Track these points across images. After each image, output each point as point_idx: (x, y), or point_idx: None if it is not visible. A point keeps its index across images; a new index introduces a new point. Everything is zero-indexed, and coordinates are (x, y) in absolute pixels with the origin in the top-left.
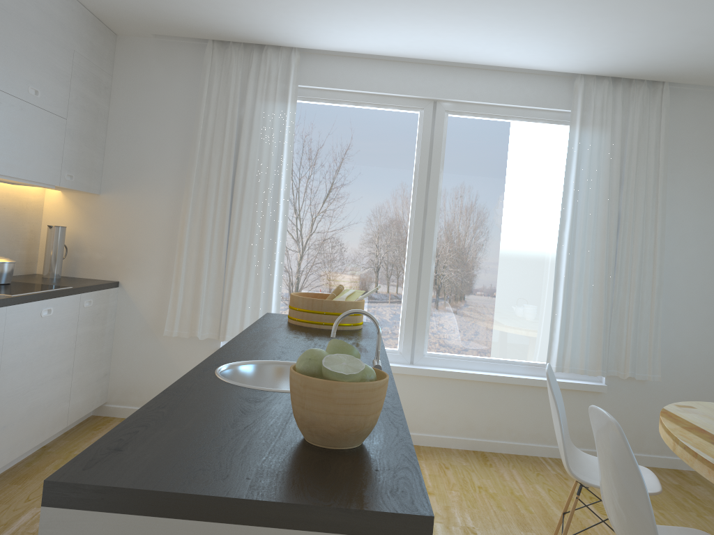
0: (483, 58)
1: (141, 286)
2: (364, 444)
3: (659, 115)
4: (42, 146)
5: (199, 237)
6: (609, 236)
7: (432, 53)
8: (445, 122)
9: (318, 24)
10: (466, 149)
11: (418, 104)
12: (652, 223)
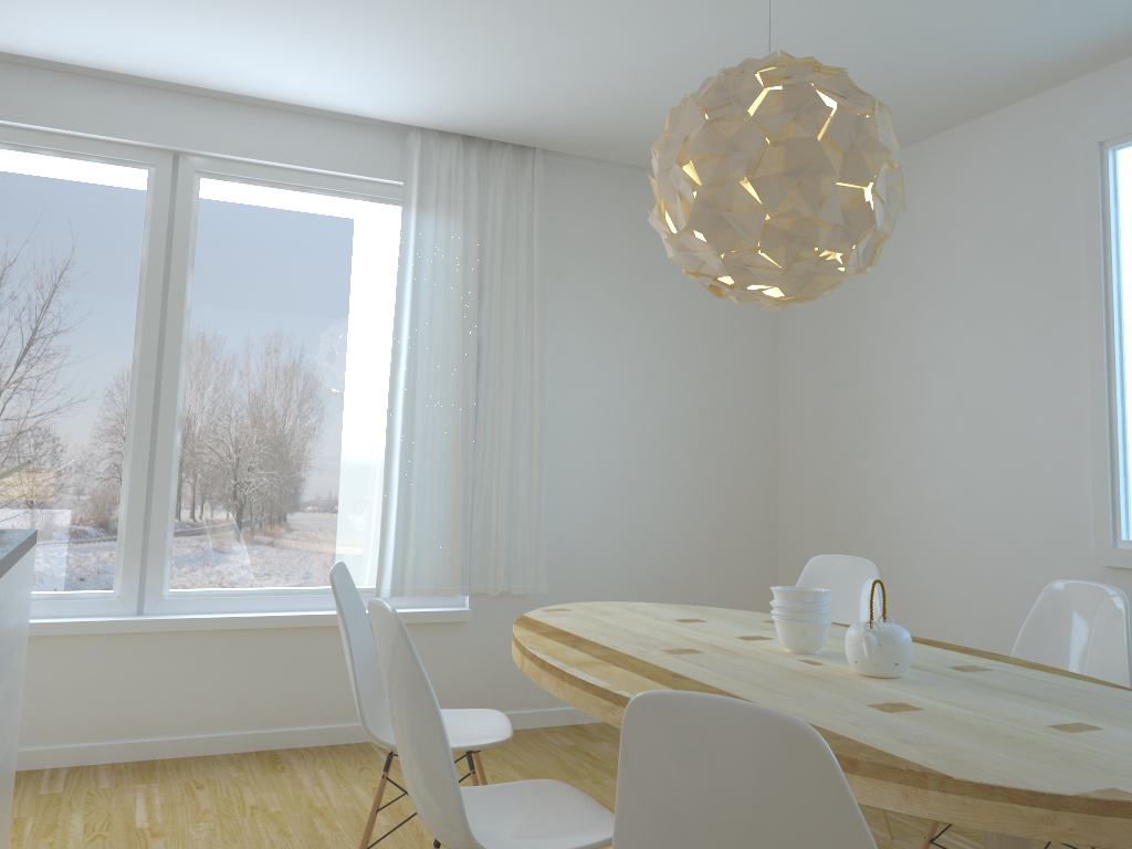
0: (255, 85)
1: None
2: None
3: (531, 196)
4: None
5: None
6: (466, 376)
7: (163, 67)
8: (197, 191)
9: None
10: (234, 238)
11: (144, 157)
12: (527, 355)
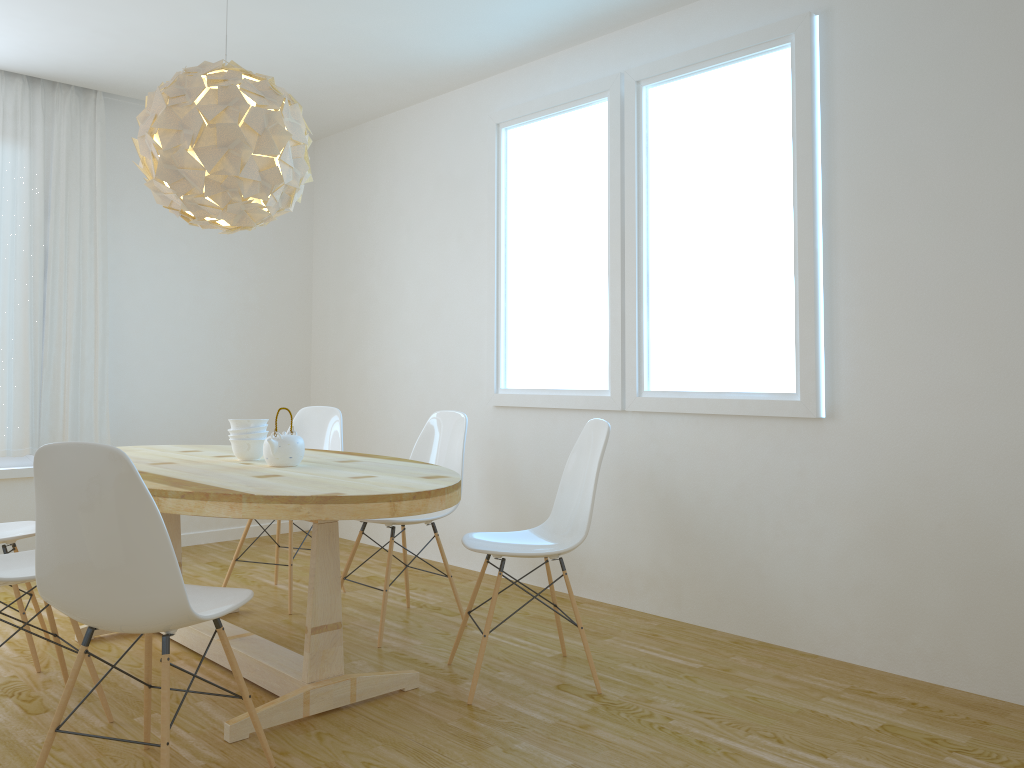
0: None
1: None
2: None
3: (93, 130)
4: None
5: None
6: (34, 278)
7: None
8: None
9: None
10: None
11: None
12: (91, 262)
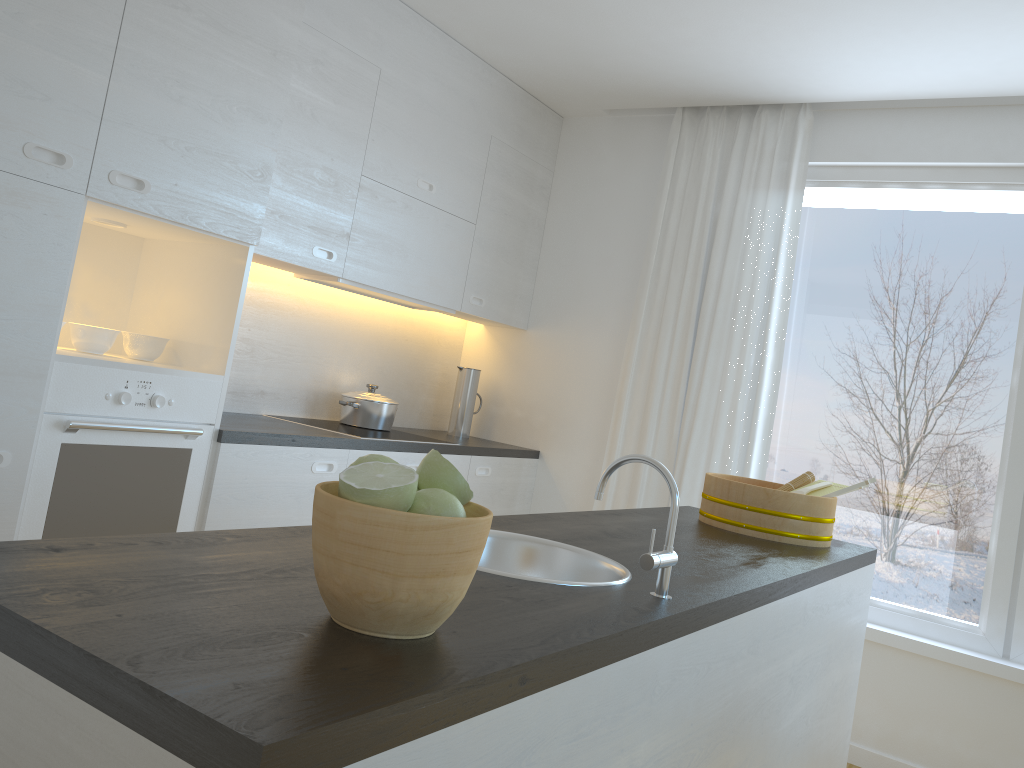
0: None
1: (566, 461)
2: (419, 641)
3: None
4: (435, 256)
5: (645, 395)
6: None
7: None
8: None
9: (821, 55)
10: None
11: None
12: None
